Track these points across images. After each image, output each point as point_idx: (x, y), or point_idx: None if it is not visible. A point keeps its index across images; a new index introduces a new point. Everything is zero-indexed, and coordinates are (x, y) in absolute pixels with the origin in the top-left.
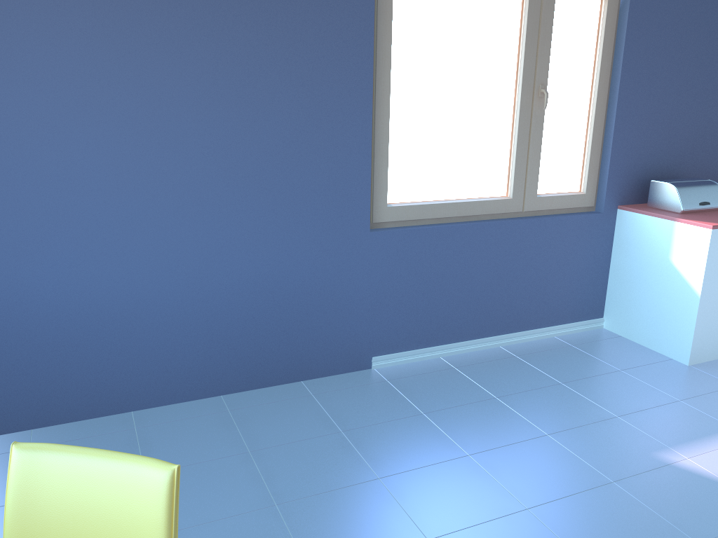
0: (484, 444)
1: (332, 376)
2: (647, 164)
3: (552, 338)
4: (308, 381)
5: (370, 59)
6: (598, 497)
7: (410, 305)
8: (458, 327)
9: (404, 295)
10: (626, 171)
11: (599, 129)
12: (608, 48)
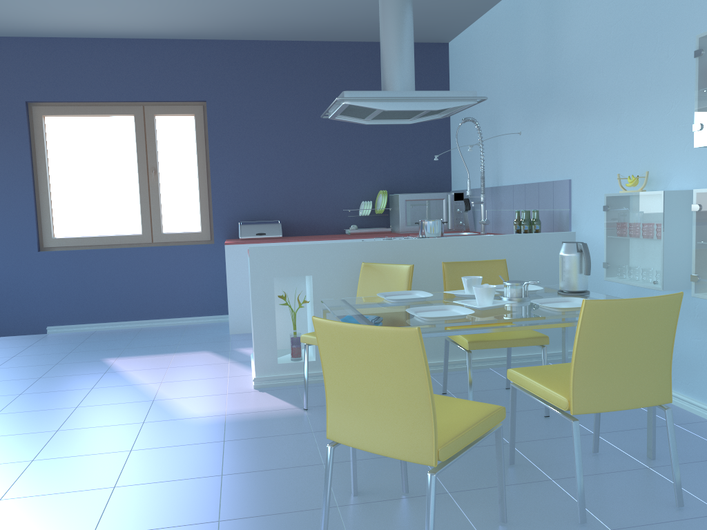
0: (30, 354)
1: (20, 335)
2: (246, 213)
3: (184, 325)
4: (4, 337)
5: (28, 159)
6: (36, 367)
7: (71, 296)
8: (109, 312)
9: (66, 290)
10: (228, 217)
11: (204, 192)
12: (201, 144)
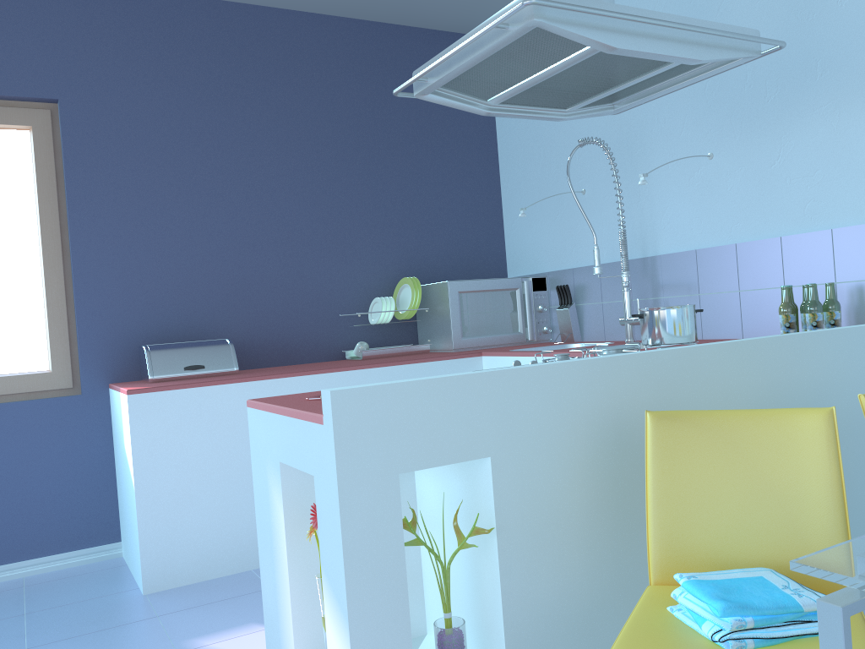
0: None
1: None
2: (150, 328)
3: (16, 580)
4: None
5: None
6: None
7: None
8: None
9: None
10: (113, 337)
11: (56, 287)
12: (48, 189)
